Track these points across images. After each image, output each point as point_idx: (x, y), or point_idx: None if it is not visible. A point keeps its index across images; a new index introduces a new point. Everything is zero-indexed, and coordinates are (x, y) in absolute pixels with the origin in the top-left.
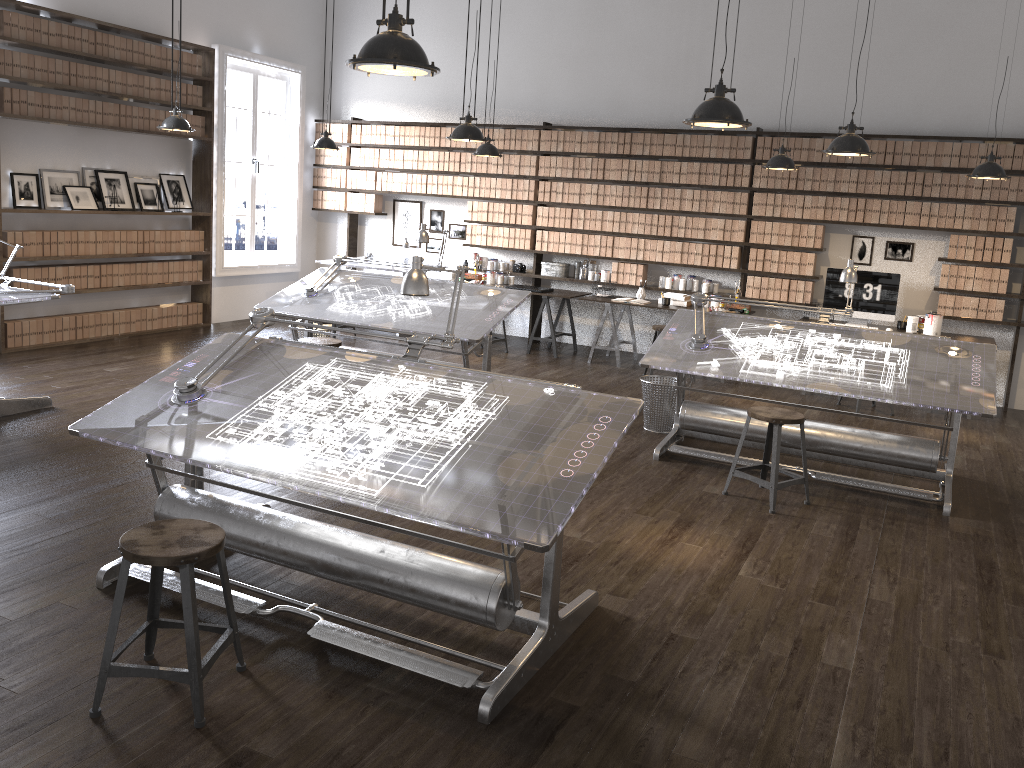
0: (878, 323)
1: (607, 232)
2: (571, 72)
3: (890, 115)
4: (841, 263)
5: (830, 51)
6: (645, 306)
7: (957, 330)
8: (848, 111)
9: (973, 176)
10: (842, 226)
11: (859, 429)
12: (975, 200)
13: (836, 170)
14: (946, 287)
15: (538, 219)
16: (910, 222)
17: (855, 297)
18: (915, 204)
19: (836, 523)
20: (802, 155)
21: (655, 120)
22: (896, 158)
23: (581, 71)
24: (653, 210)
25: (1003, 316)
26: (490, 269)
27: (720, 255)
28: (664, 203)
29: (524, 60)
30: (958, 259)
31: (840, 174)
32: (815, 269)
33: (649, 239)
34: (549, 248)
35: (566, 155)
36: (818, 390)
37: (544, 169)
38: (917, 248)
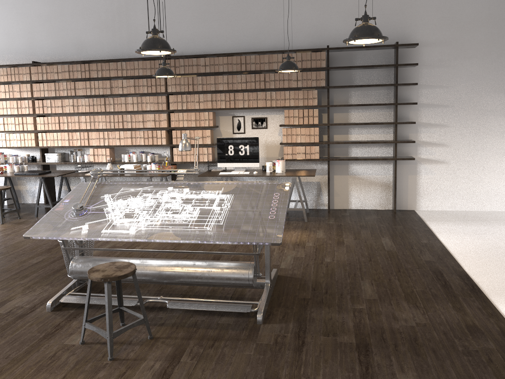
0: (254, 168)
1: (83, 129)
2: (48, 27)
3: (242, 41)
4: (228, 134)
5: (203, 4)
6: (106, 176)
7: (298, 166)
8: (218, 40)
9: (279, 70)
10: (225, 111)
11: (199, 262)
12: (294, 88)
13: (215, 77)
14: (286, 142)
15: (38, 125)
16: (261, 104)
17: (235, 154)
18: (262, 93)
19: (162, 359)
20: (194, 69)
21: (105, 55)
22: (247, 66)
23: (54, 26)
24: (110, 112)
25: (321, 155)
26: (12, 162)
27: (155, 137)
28: (116, 107)
29: (16, 21)
30: (290, 124)
31: (217, 79)
32: (213, 139)
33: (110, 131)
34: (48, 144)
35: (51, 82)
36: (156, 240)
37: (37, 92)
38: (269, 120)
